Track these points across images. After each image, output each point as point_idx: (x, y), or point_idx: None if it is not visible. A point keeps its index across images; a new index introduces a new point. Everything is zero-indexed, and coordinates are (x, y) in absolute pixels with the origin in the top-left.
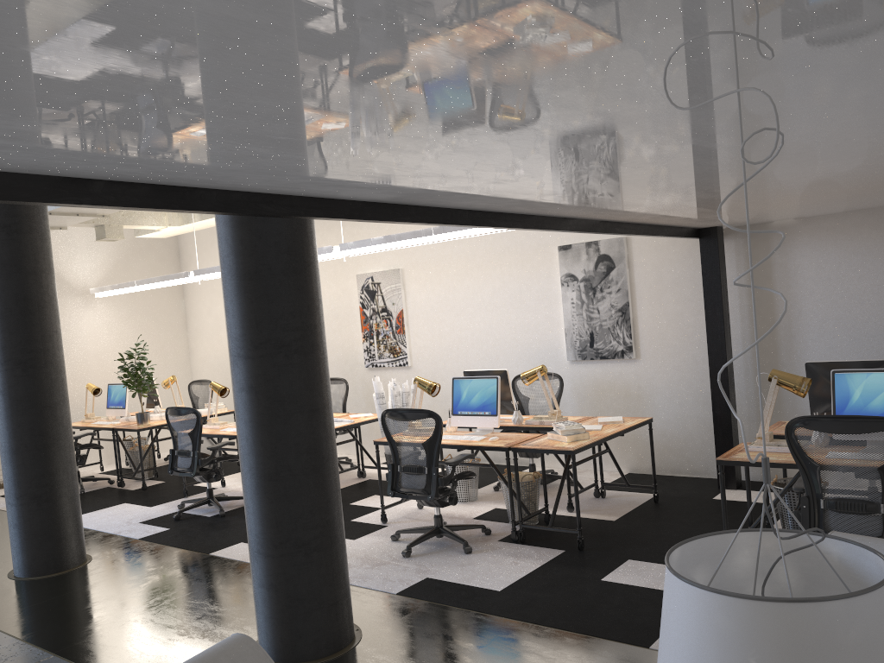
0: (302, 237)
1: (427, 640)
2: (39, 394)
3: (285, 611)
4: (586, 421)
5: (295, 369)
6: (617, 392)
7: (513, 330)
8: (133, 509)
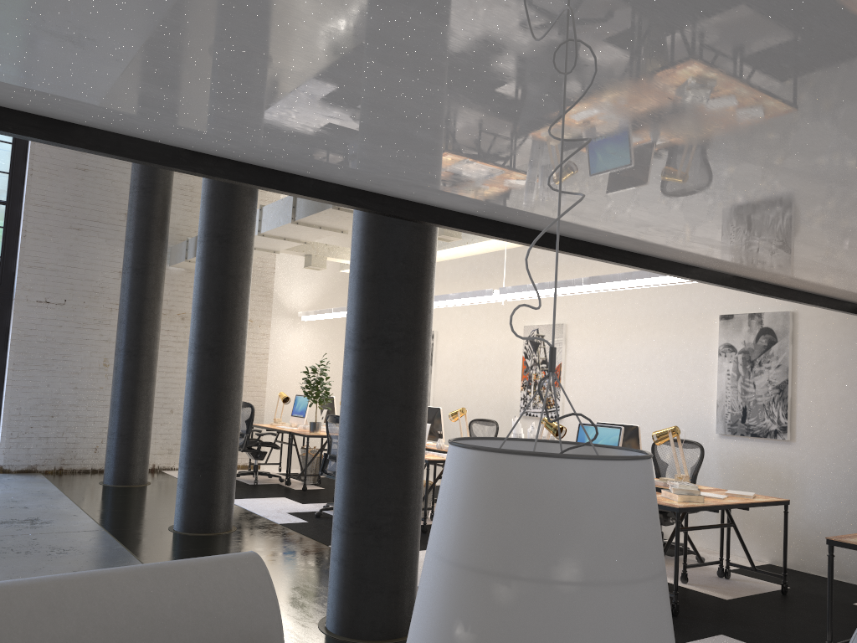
0: (420, 250)
1: None
2: (218, 377)
3: (349, 587)
4: (714, 491)
5: (393, 366)
6: (766, 474)
7: (664, 395)
8: (287, 503)
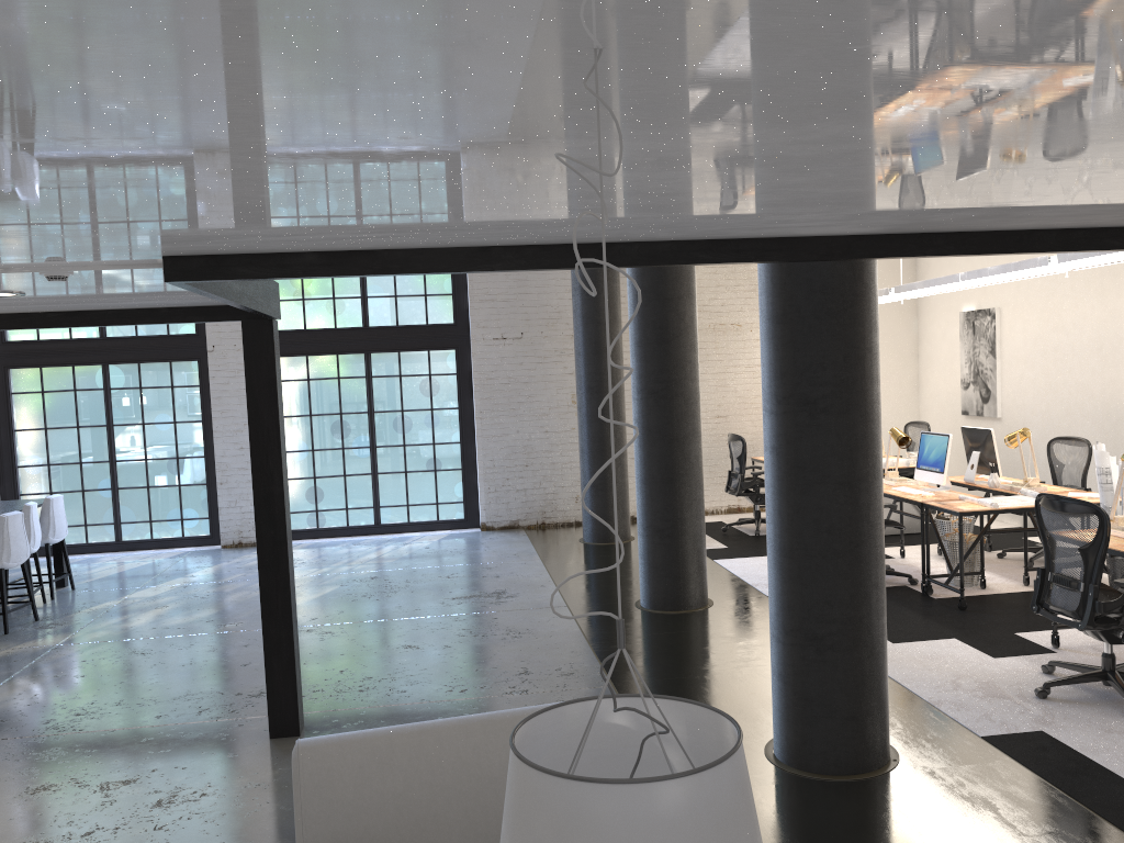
0: (844, 271)
1: (964, 801)
2: (667, 426)
3: (791, 708)
4: None
5: (820, 432)
6: None
7: None
8: None
